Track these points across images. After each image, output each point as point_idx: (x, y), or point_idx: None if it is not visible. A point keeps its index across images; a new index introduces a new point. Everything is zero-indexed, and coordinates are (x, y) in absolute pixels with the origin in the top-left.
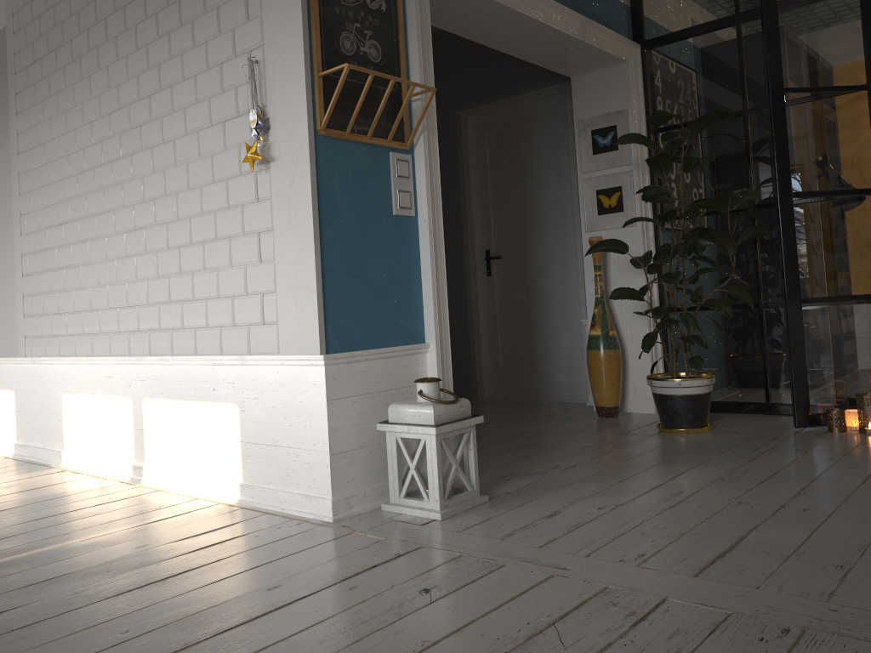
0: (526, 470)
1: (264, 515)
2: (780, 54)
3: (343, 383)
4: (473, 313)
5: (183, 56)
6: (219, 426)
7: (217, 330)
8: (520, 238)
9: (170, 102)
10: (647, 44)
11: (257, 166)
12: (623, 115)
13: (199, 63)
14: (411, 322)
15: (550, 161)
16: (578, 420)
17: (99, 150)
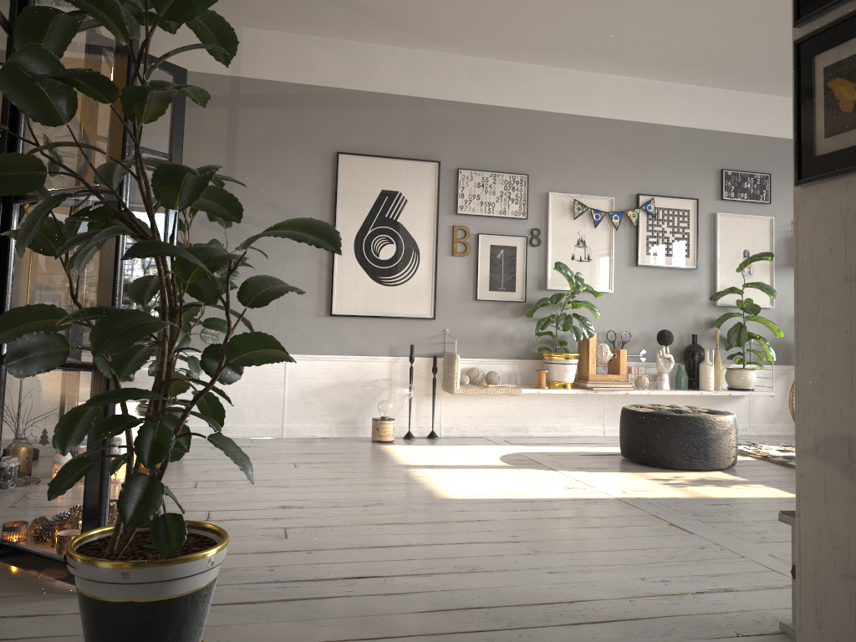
0: None
1: None
2: None
3: None
4: None
5: None
6: None
7: None
8: None
9: None
10: None
11: None
12: None
13: None
14: None
15: None
16: None
17: None
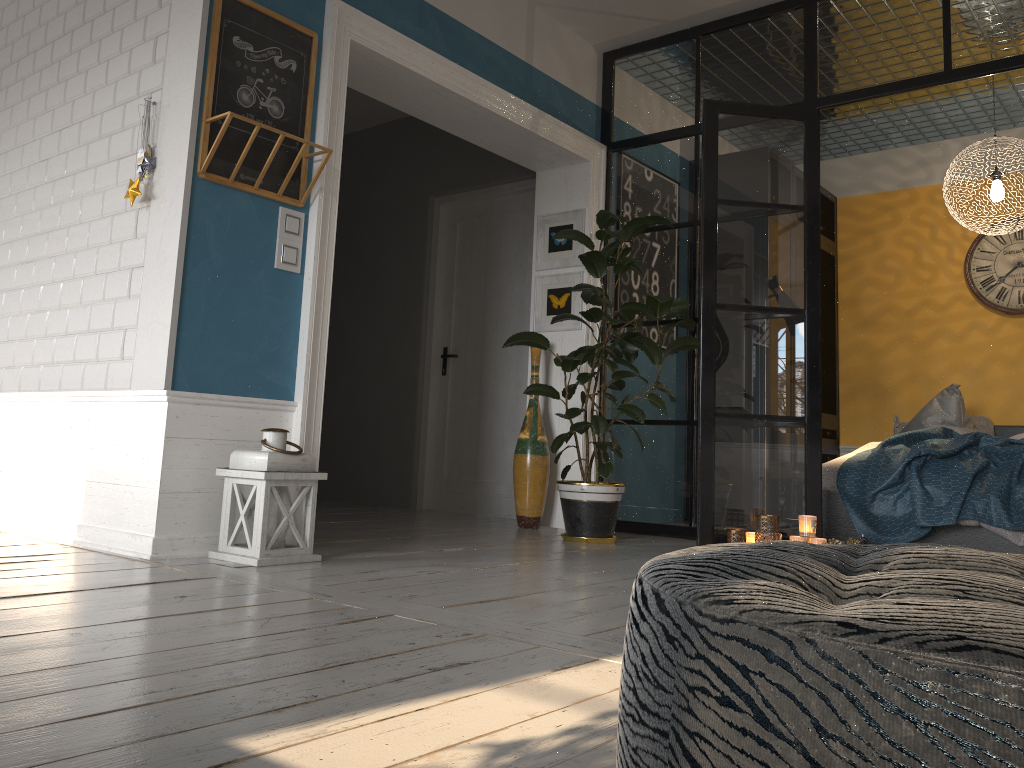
0: (389, 549)
1: (89, 552)
2: (717, 165)
3: (187, 424)
4: (422, 413)
5: (95, 93)
6: (70, 465)
7: (81, 365)
8: (479, 337)
9: (77, 137)
10: (613, 146)
11: (140, 203)
12: (580, 214)
13: (107, 101)
14: (279, 378)
15: (517, 258)
16: (495, 528)
17: (8, 181)
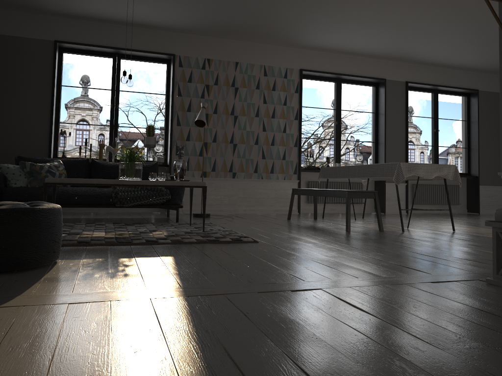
0: None
1: None
2: None
3: None
4: None
5: None
6: None
7: None
8: None
9: None
10: None
11: None
12: None
13: None
14: None
15: None
16: None
17: None
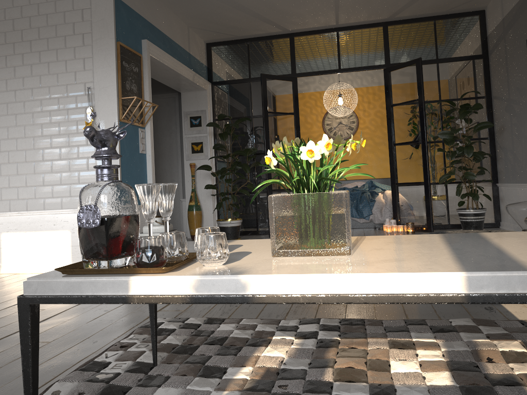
0: None
1: None
2: (267, 99)
3: None
4: None
5: (41, 77)
6: (57, 240)
7: (59, 198)
8: None
9: (31, 96)
10: (214, 83)
11: None
12: (204, 112)
13: (52, 82)
14: None
15: (166, 127)
16: None
17: None
